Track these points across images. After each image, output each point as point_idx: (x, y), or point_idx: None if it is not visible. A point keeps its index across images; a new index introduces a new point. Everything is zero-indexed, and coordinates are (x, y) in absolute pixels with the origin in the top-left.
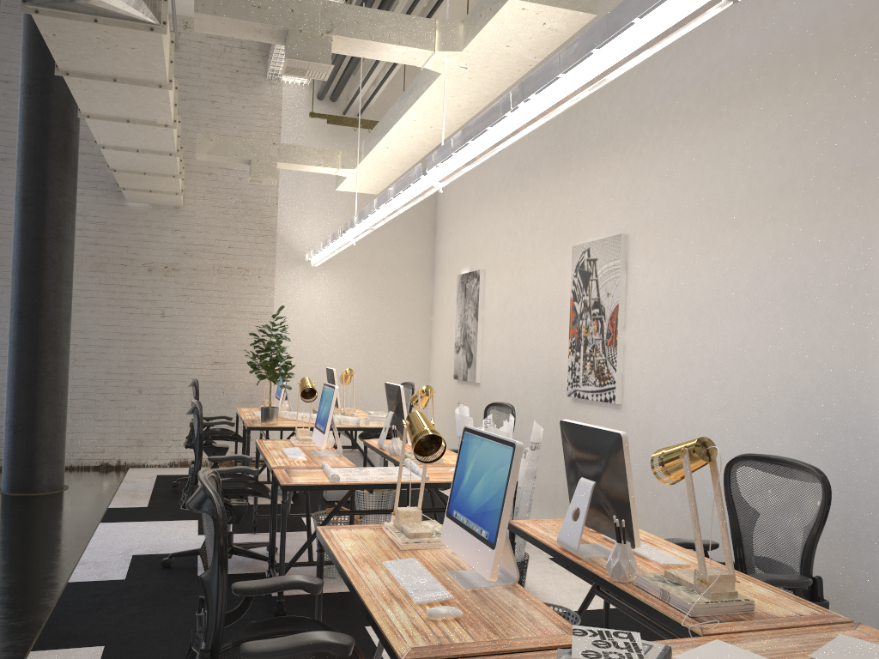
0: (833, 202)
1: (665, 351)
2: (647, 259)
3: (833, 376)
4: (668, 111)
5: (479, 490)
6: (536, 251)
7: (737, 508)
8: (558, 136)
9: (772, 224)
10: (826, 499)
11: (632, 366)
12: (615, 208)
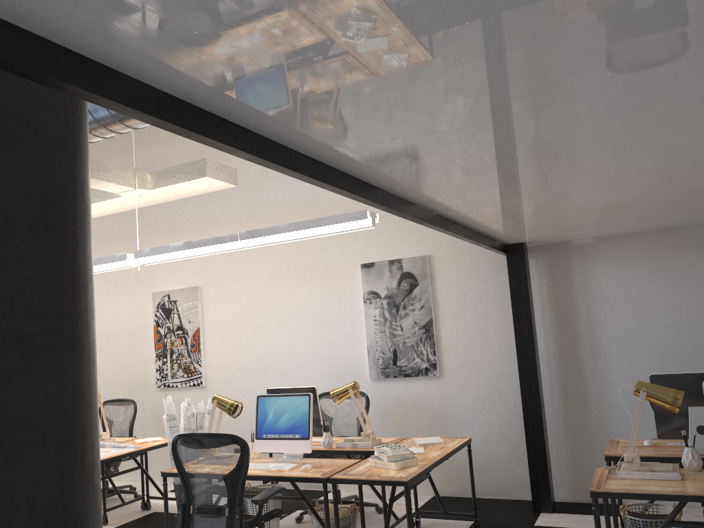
0: (333, 276)
1: (238, 351)
2: (218, 301)
3: (341, 353)
4: (226, 221)
5: (285, 419)
6: (111, 295)
7: (323, 418)
8: (127, 221)
9: (301, 284)
10: (368, 402)
11: (212, 362)
12: (188, 270)
